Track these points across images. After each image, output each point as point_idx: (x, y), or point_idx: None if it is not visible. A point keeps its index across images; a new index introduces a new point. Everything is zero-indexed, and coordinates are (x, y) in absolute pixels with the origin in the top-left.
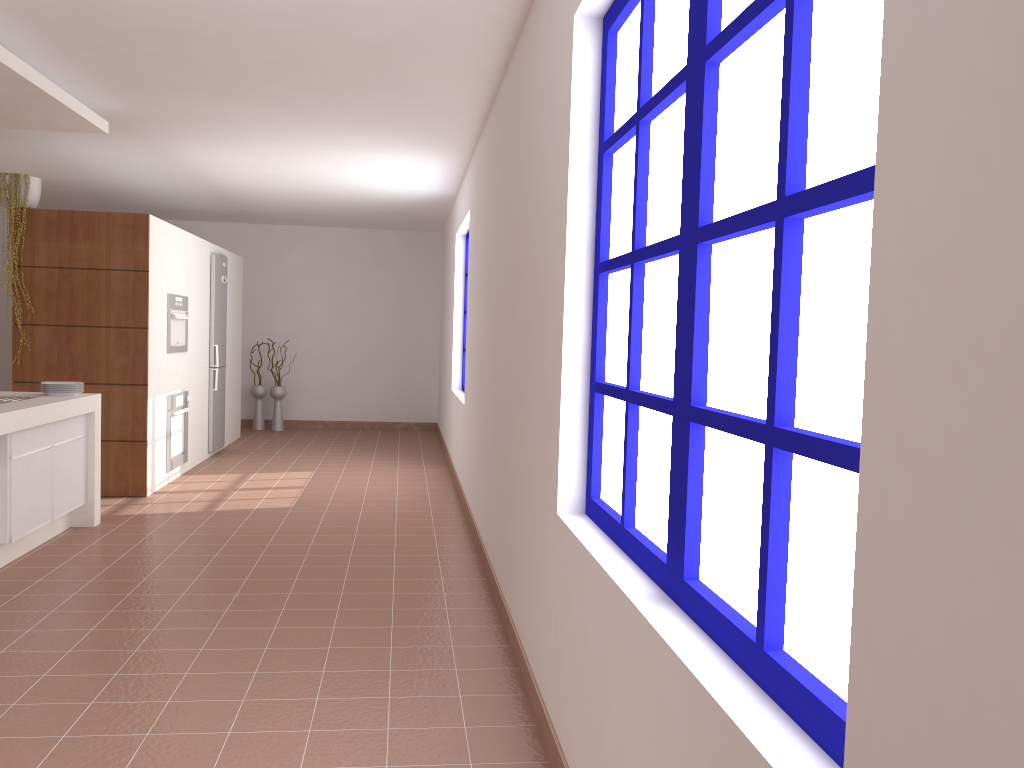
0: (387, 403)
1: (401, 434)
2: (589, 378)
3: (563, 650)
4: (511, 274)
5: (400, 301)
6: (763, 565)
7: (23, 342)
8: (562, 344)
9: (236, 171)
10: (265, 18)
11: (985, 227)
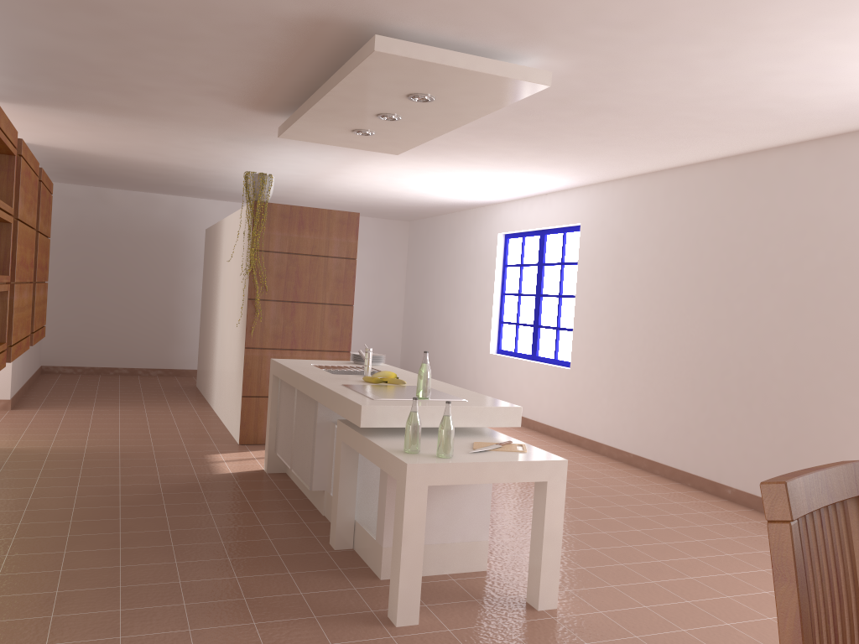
0: None
1: None
2: None
3: None
4: (810, 294)
5: (375, 275)
6: None
7: (256, 314)
8: None
9: (370, 176)
10: (696, 111)
11: None
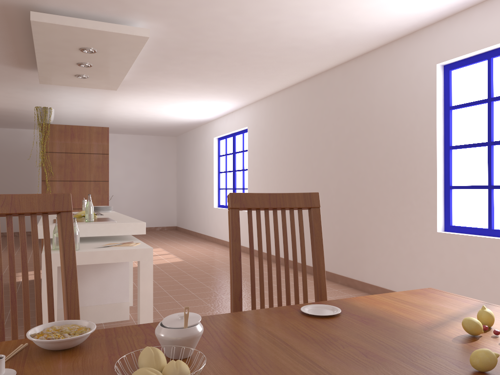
0: (152, 218)
1: (164, 232)
2: (443, 185)
3: (454, 276)
4: (343, 152)
5: (157, 169)
6: None
7: (47, 189)
8: (436, 173)
9: (126, 107)
10: (260, 50)
11: None
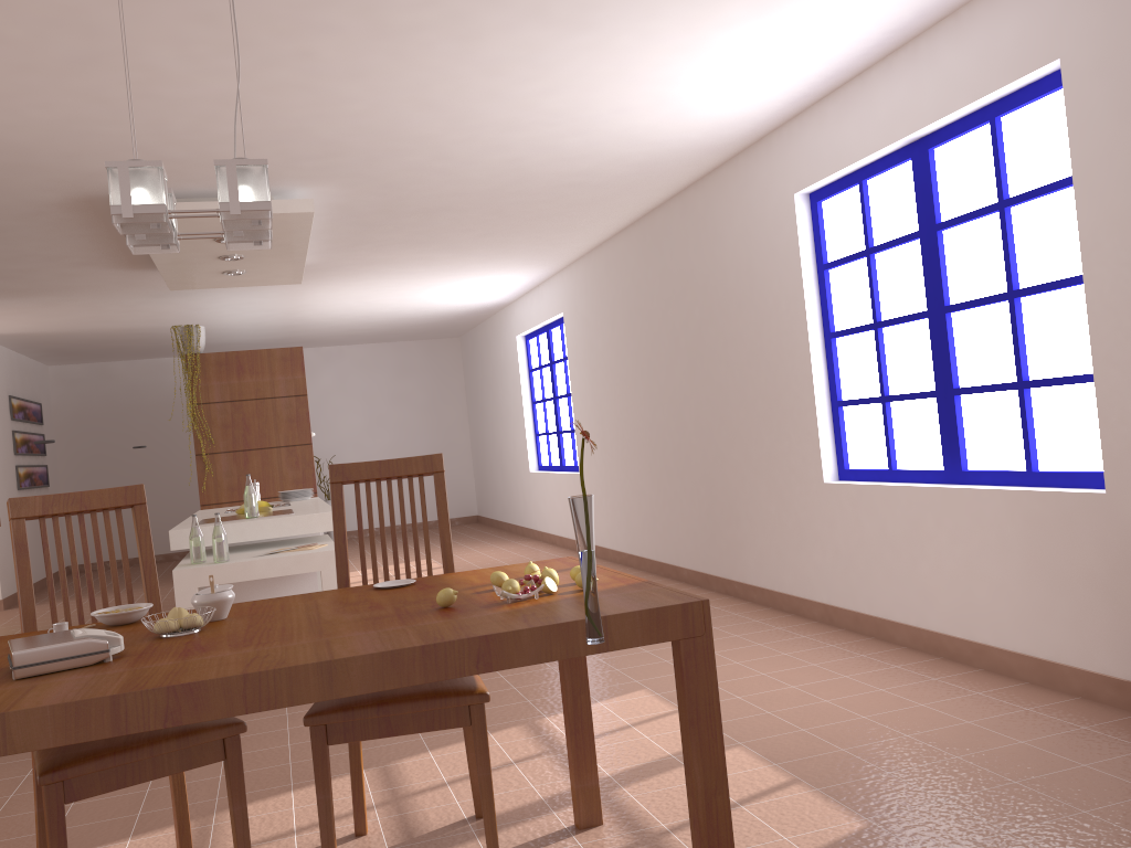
0: (429, 503)
1: (452, 529)
2: (830, 400)
3: (851, 555)
4: (697, 353)
5: (429, 406)
6: (1025, 438)
7: (206, 469)
8: (813, 382)
9: (338, 302)
10: (517, 195)
11: (1130, 297)
